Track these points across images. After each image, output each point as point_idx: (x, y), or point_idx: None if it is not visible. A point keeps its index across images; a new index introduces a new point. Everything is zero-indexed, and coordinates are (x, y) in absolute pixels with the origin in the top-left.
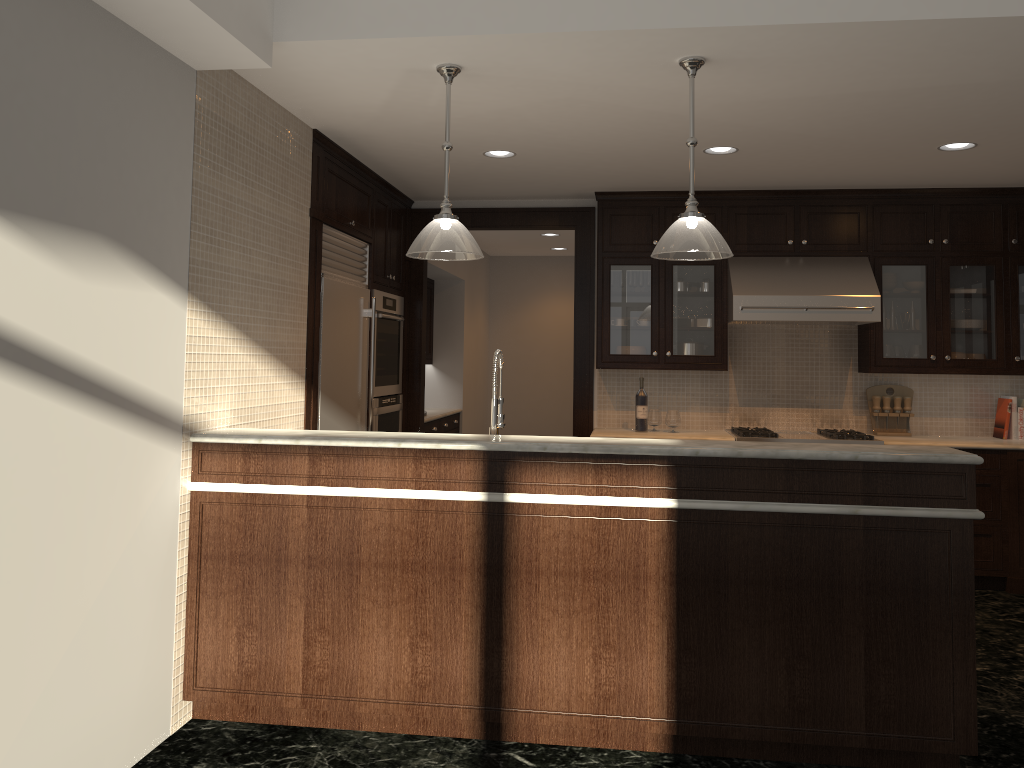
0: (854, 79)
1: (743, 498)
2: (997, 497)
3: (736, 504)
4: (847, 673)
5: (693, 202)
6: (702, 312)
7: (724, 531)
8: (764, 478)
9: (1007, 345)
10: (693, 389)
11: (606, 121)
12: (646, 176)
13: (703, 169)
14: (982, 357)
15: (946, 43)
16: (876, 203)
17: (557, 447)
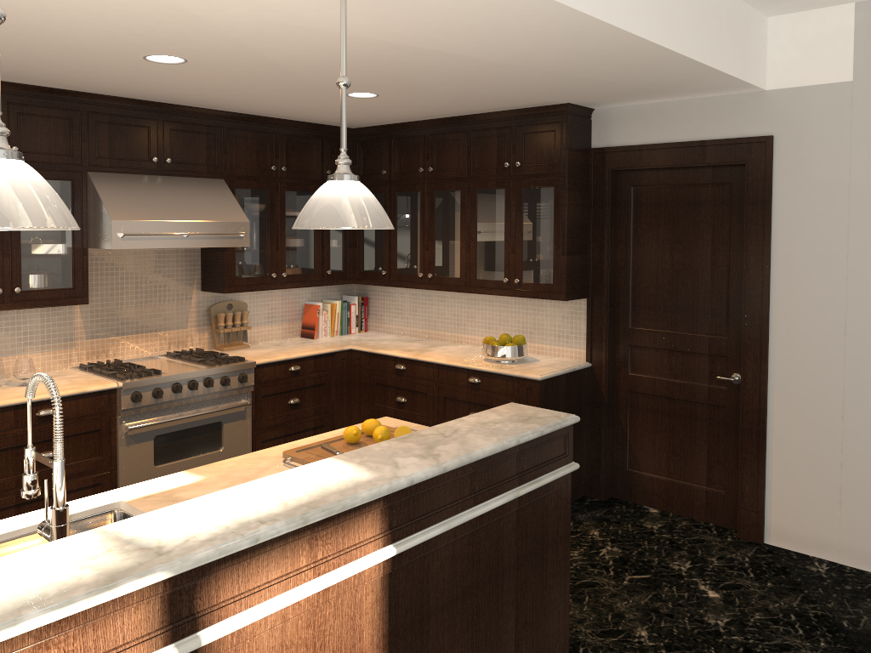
0: (422, 34)
1: (443, 517)
2: (329, 393)
3: (441, 527)
4: (505, 652)
5: (350, 161)
6: (58, 237)
7: (427, 561)
8: (456, 487)
9: (322, 261)
10: (32, 326)
11: (97, 2)
12: (16, 65)
13: (105, 71)
14: (306, 272)
15: (538, 28)
16: (231, 126)
17: (273, 532)
